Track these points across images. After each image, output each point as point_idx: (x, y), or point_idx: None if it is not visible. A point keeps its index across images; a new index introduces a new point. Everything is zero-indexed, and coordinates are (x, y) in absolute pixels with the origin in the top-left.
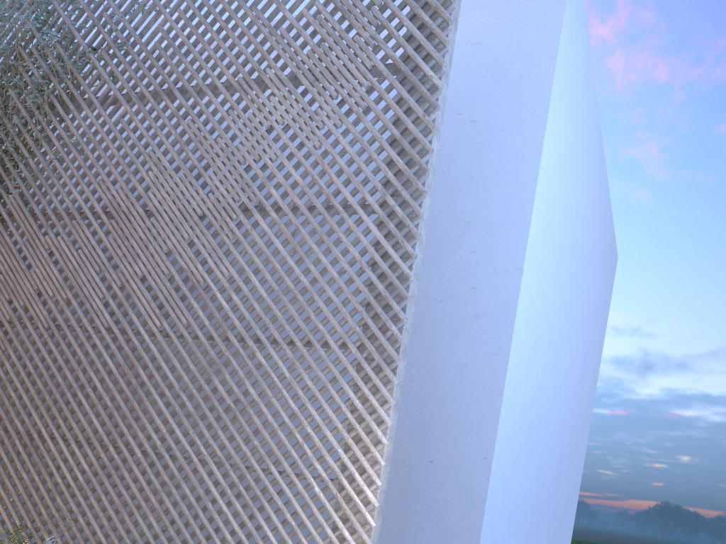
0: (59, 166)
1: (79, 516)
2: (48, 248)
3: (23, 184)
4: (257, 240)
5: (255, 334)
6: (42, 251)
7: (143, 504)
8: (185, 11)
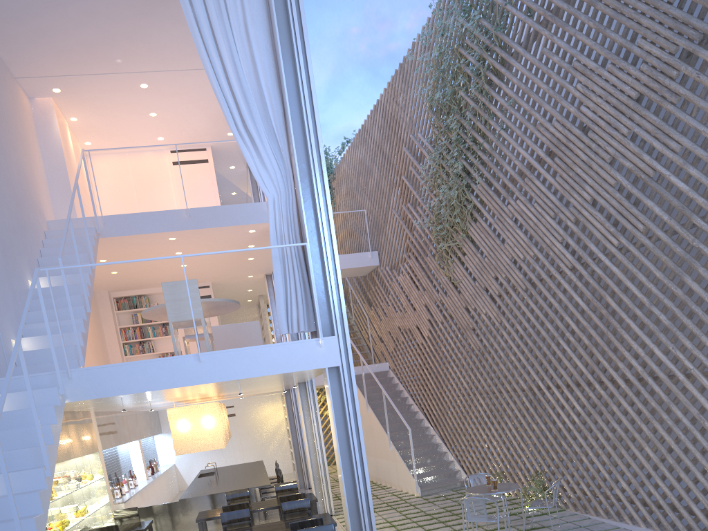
0: (505, 134)
1: (581, 456)
2: (512, 216)
3: (484, 169)
4: (707, 84)
5: None
6: (508, 221)
7: (636, 436)
8: None
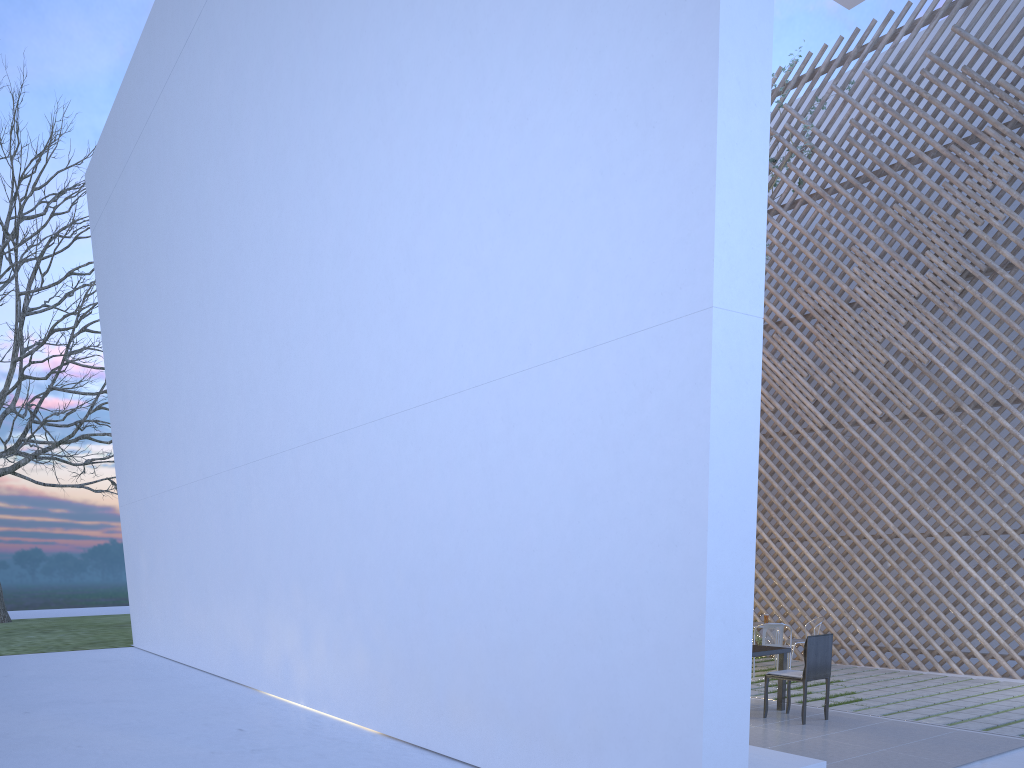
0: None
1: (810, 605)
2: None
3: None
4: (989, 306)
5: (992, 400)
6: None
7: (880, 584)
8: (875, 93)
